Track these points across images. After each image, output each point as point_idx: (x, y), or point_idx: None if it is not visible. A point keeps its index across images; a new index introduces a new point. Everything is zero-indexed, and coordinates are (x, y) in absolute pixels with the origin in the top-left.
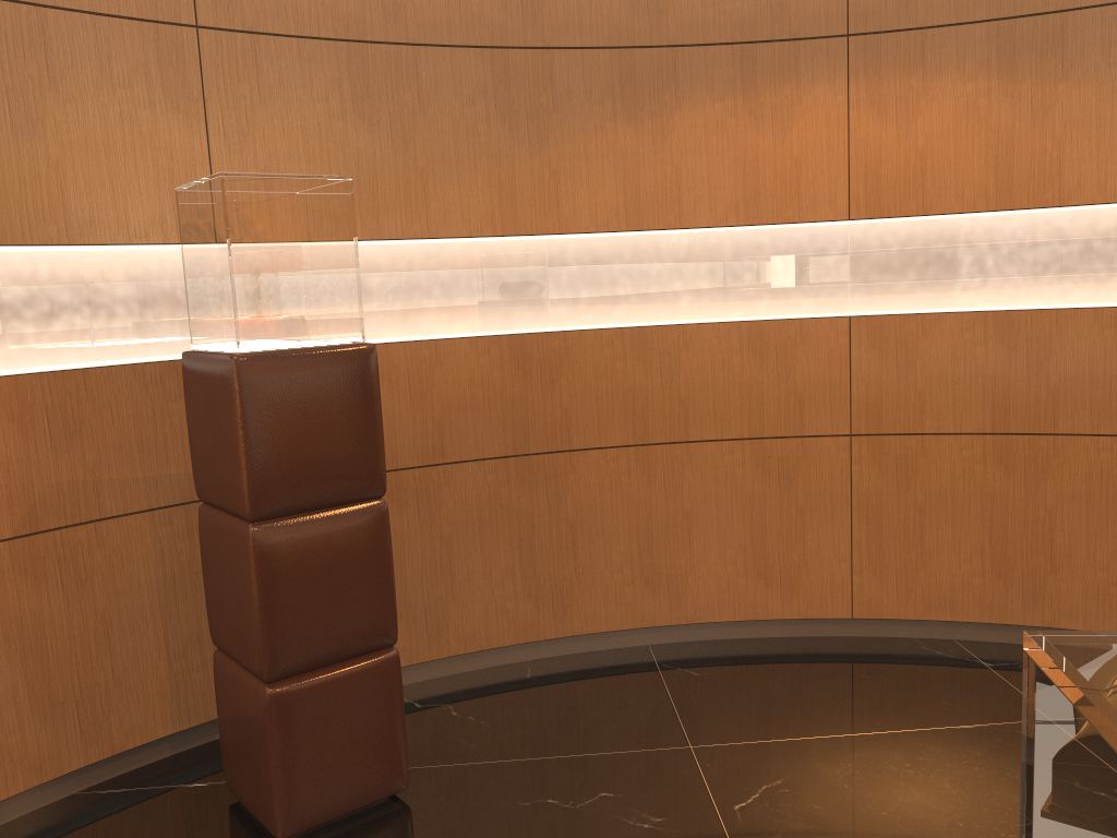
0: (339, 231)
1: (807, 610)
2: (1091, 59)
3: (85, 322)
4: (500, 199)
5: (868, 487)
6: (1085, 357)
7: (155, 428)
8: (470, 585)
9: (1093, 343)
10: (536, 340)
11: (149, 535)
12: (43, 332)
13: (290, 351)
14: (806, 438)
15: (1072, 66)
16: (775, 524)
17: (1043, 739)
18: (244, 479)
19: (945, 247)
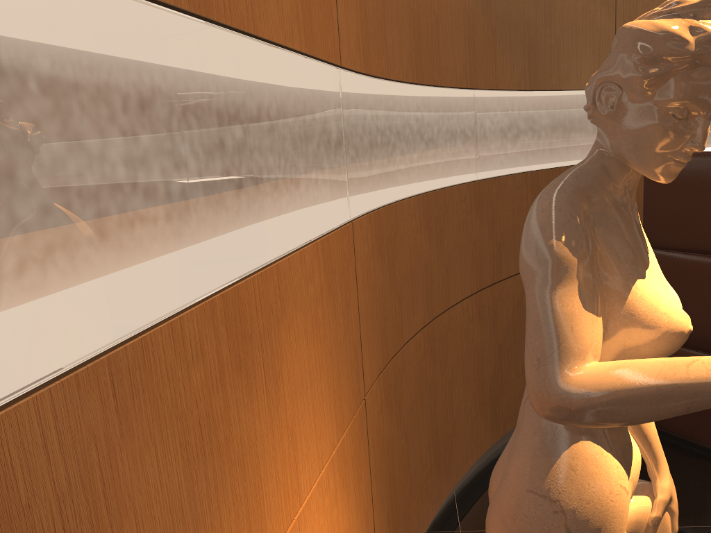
0: None
1: None
2: None
3: (560, 138)
4: None
5: None
6: None
7: None
8: None
9: None
10: None
11: None
12: (546, 144)
13: None
14: None
15: None
16: None
17: None
18: None
19: None
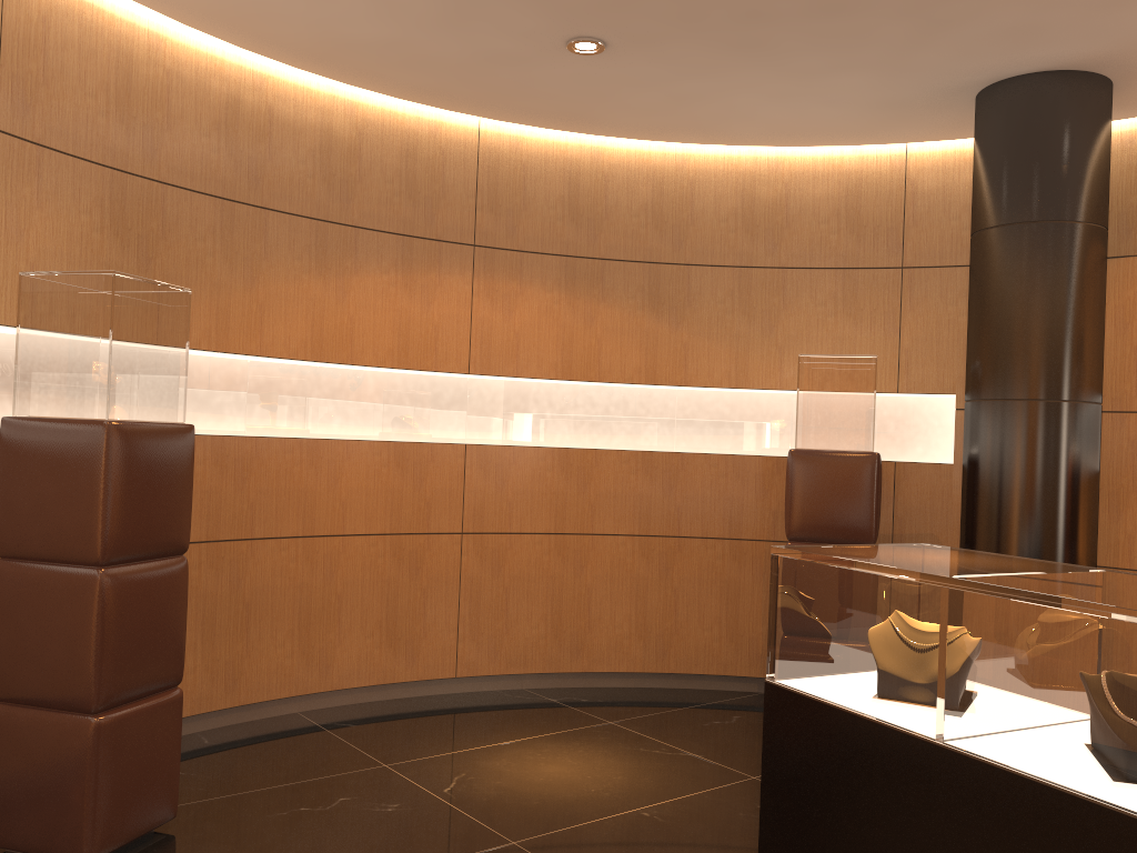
0: (180, 331)
1: (424, 673)
2: (618, 292)
3: None
4: (217, 320)
5: (472, 573)
6: (612, 482)
7: None
8: None
9: (616, 473)
10: (233, 442)
11: None
12: None
13: (144, 423)
14: (431, 534)
15: (608, 294)
16: (404, 603)
17: (785, 585)
18: (103, 527)
19: (529, 400)
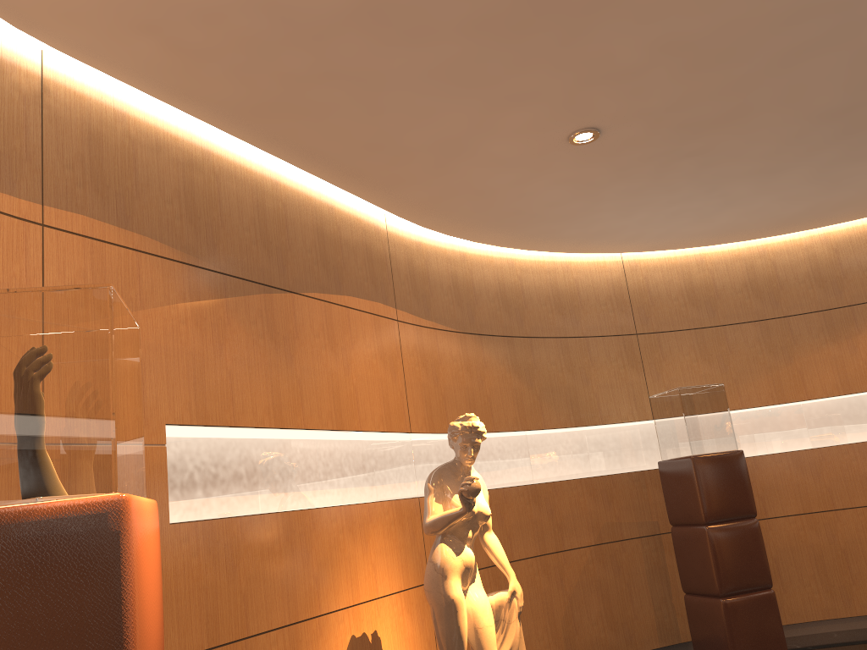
0: (721, 405)
1: None
2: None
3: (609, 455)
4: (774, 387)
5: None
6: None
7: (638, 500)
8: (791, 584)
9: None
10: (805, 453)
11: (640, 548)
12: (596, 459)
13: (711, 453)
14: None
15: None
16: None
17: None
18: (701, 506)
19: None
